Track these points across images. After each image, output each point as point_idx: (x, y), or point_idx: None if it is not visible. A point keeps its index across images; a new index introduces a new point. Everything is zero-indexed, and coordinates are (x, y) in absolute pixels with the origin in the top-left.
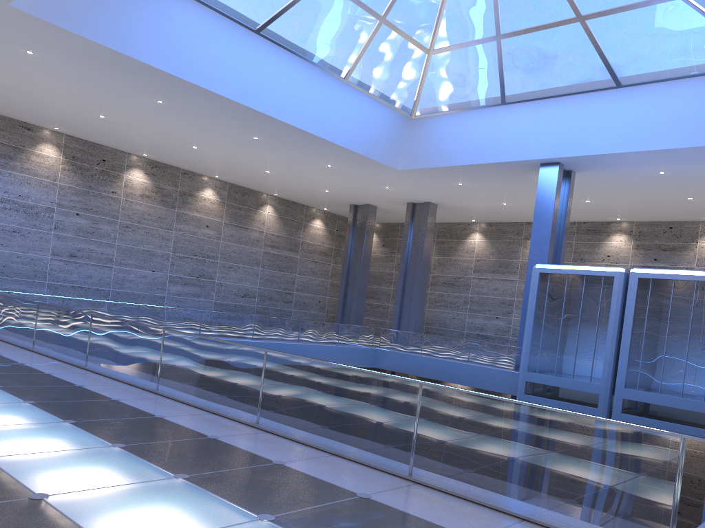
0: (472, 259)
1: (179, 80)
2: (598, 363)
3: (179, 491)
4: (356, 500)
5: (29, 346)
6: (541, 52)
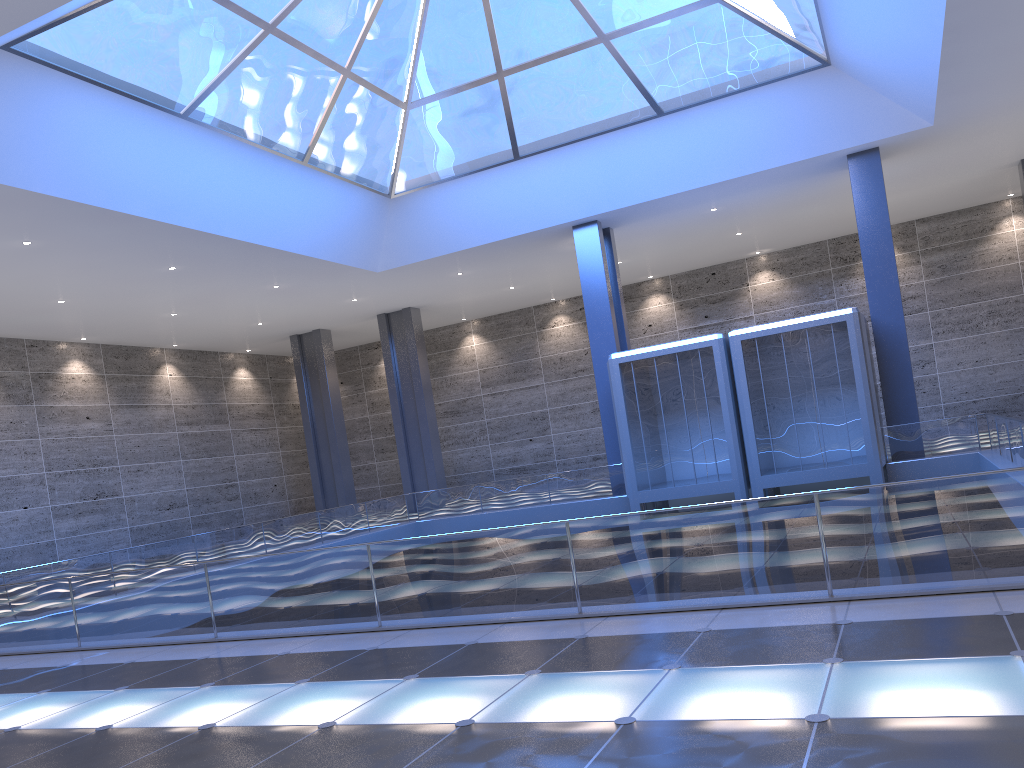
0: (476, 371)
1: (74, 205)
2: (722, 455)
3: (711, 675)
4: (851, 627)
5: (68, 646)
6: (559, 86)
